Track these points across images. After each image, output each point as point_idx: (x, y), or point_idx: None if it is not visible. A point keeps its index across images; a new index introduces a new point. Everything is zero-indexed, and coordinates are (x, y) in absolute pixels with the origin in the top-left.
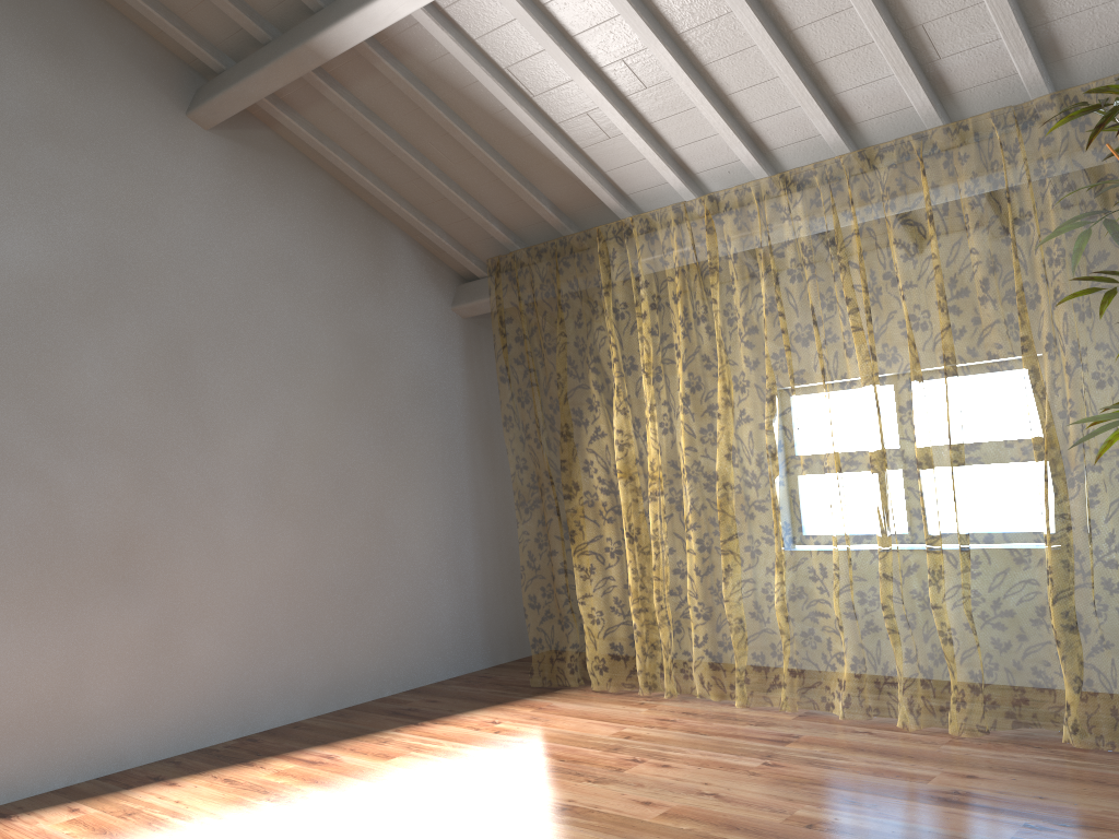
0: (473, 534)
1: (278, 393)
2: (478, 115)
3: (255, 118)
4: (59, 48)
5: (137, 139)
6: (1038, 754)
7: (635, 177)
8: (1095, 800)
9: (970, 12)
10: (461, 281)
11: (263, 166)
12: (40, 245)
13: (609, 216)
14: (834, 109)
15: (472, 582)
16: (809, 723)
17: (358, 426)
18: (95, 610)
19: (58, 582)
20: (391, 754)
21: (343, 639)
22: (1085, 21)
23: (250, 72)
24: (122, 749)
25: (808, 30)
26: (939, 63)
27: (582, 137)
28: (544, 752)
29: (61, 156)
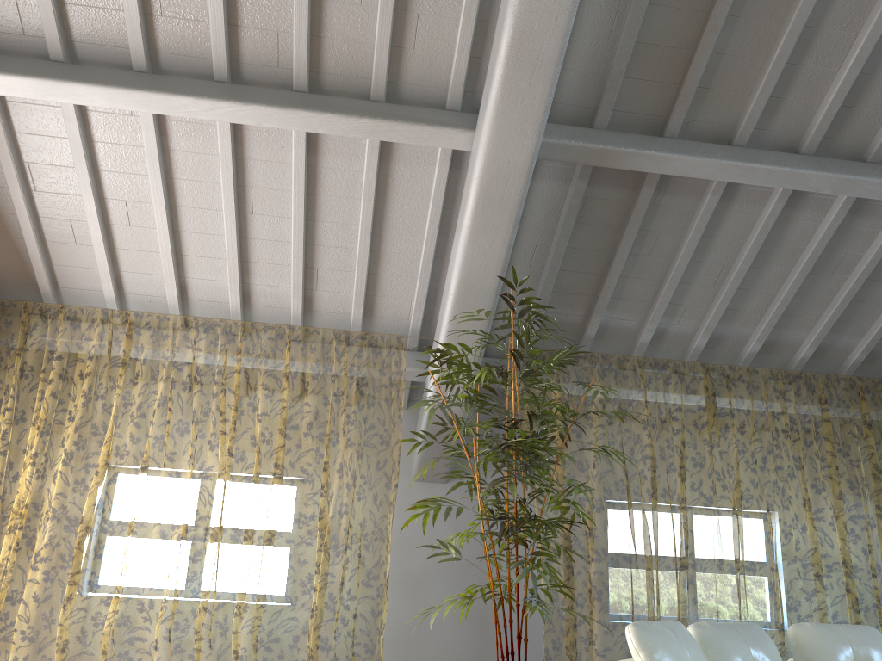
0: None
1: None
2: None
3: None
4: None
5: None
6: None
7: (76, 277)
8: None
9: (344, 274)
10: None
11: None
12: None
13: (31, 296)
14: (244, 292)
15: None
16: None
17: None
18: None
19: None
20: None
21: None
22: (391, 302)
23: None
24: None
25: (257, 242)
26: (314, 292)
27: (54, 234)
28: None
29: None
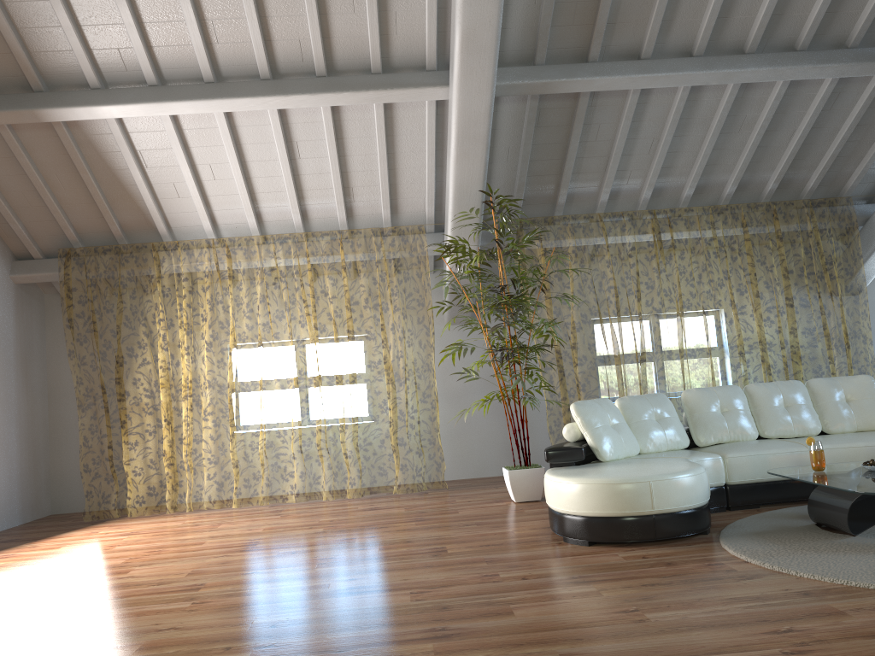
0: (16, 432)
1: None
2: (103, 167)
3: None
4: None
5: None
6: (387, 498)
7: (182, 220)
8: (420, 501)
9: (372, 188)
10: (15, 258)
11: None
12: None
13: (152, 237)
14: (302, 211)
15: (15, 465)
16: (279, 507)
17: None
18: None
19: None
20: (54, 547)
21: None
22: (409, 202)
23: None
24: None
25: (306, 176)
26: (353, 203)
27: (163, 193)
28: (157, 531)
29: None
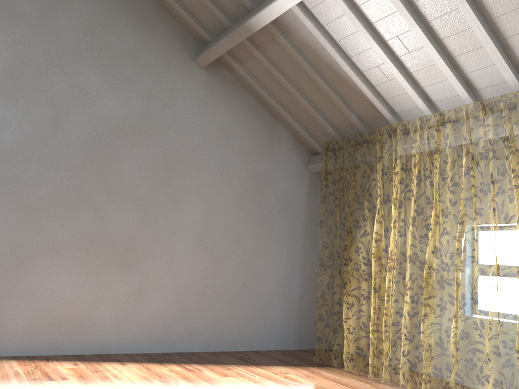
0: (299, 279)
1: (212, 191)
2: (323, 66)
3: (224, 66)
4: (143, 26)
5: (169, 68)
6: None
7: (401, 103)
8: None
9: None
10: (312, 155)
11: (224, 88)
12: (118, 107)
13: (386, 124)
14: (515, 66)
15: (294, 304)
16: None
17: (249, 214)
18: (109, 274)
19: (95, 258)
20: (228, 375)
21: (224, 317)
22: None
23: (220, 39)
24: (109, 344)
25: (501, 18)
26: None
27: (375, 79)
28: None
29: (135, 71)
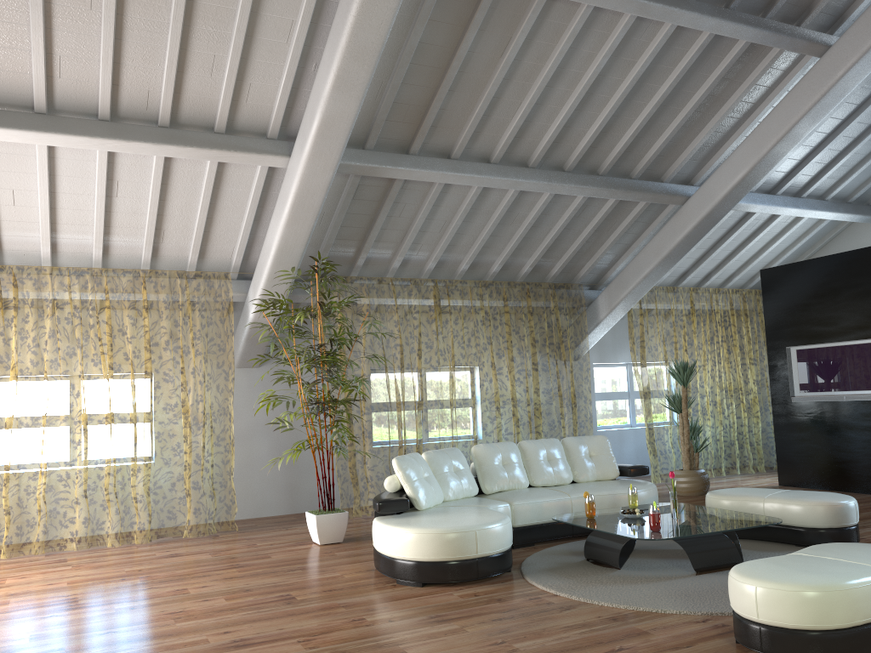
0: None
1: None
2: None
3: None
4: None
5: None
6: (178, 542)
7: None
8: (219, 546)
9: (184, 232)
10: None
11: None
12: None
13: None
14: (104, 246)
15: None
16: (59, 556)
17: None
18: None
19: None
20: None
21: None
22: (218, 249)
23: None
24: None
25: (118, 214)
26: (160, 244)
27: None
28: None
29: None
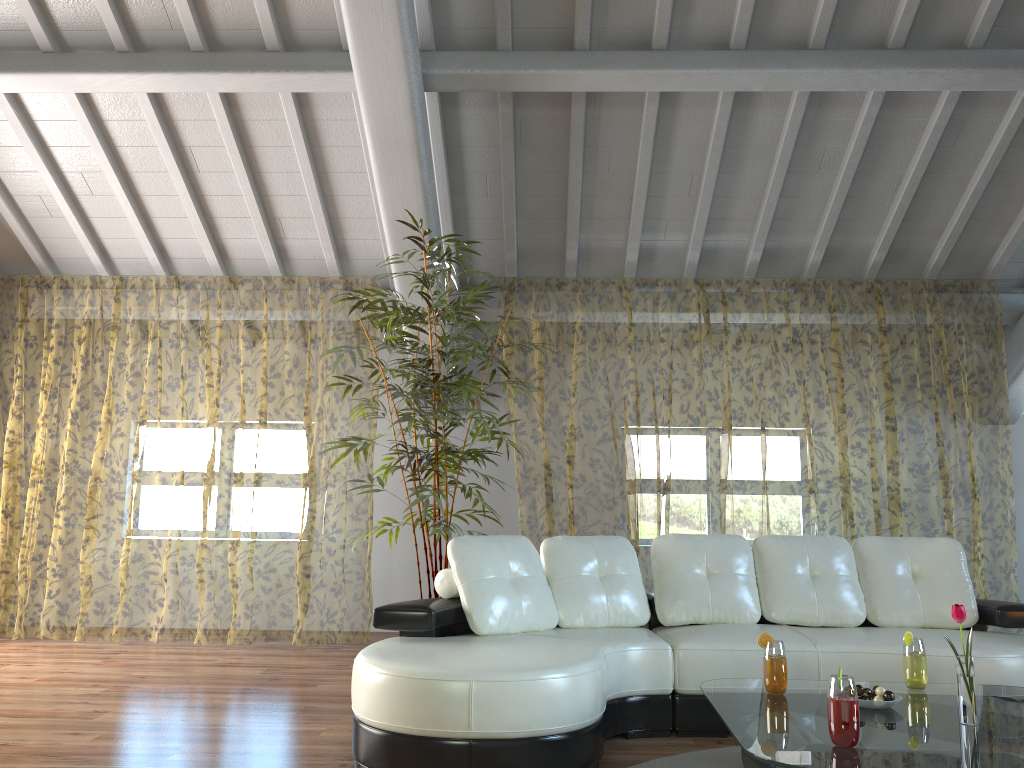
0: None
1: None
2: None
3: None
4: None
5: None
6: (278, 650)
7: (63, 248)
8: (305, 661)
9: (306, 221)
10: None
11: None
12: None
13: (31, 269)
14: (218, 247)
15: None
16: (132, 646)
17: None
18: None
19: None
20: None
21: None
22: (362, 244)
23: None
24: None
25: (213, 198)
26: (285, 241)
27: (30, 210)
28: None
29: None
